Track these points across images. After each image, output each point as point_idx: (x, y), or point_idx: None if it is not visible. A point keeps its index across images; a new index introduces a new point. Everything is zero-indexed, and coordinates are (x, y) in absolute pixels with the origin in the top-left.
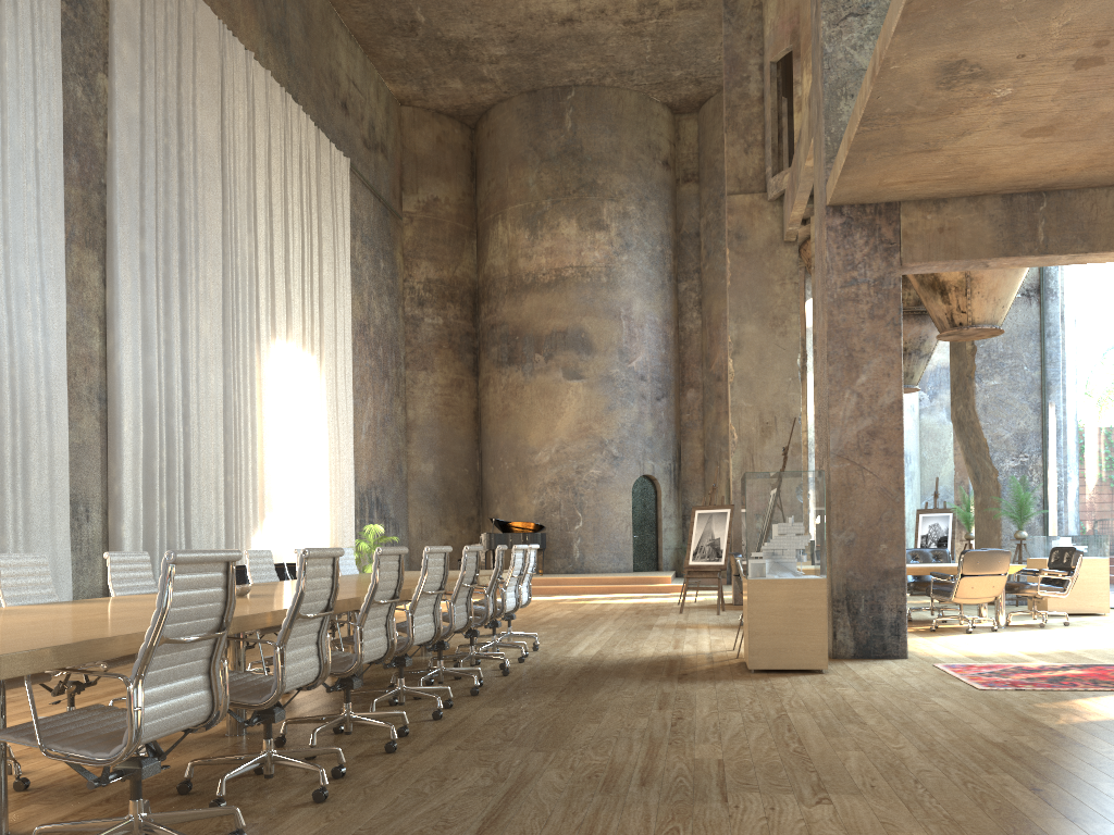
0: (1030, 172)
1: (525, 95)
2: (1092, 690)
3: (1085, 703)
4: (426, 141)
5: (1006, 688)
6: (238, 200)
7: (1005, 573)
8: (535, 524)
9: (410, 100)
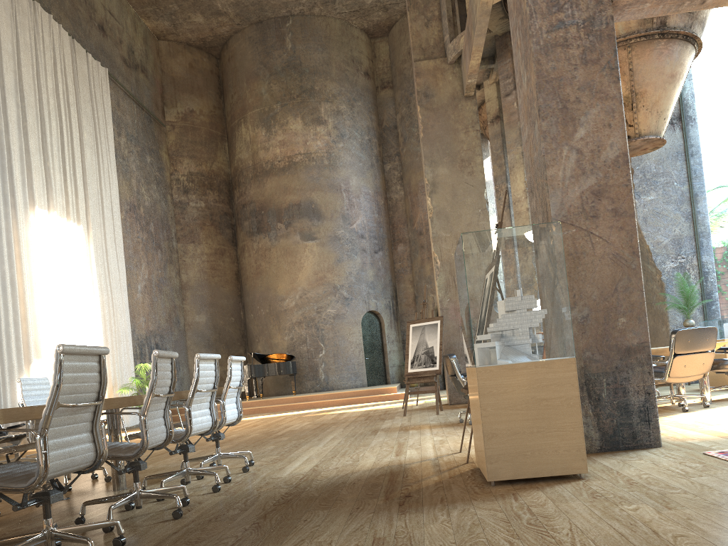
0: None
1: (254, 25)
2: None
3: None
4: (181, 67)
5: None
6: None
7: (713, 350)
8: (286, 355)
9: (165, 35)
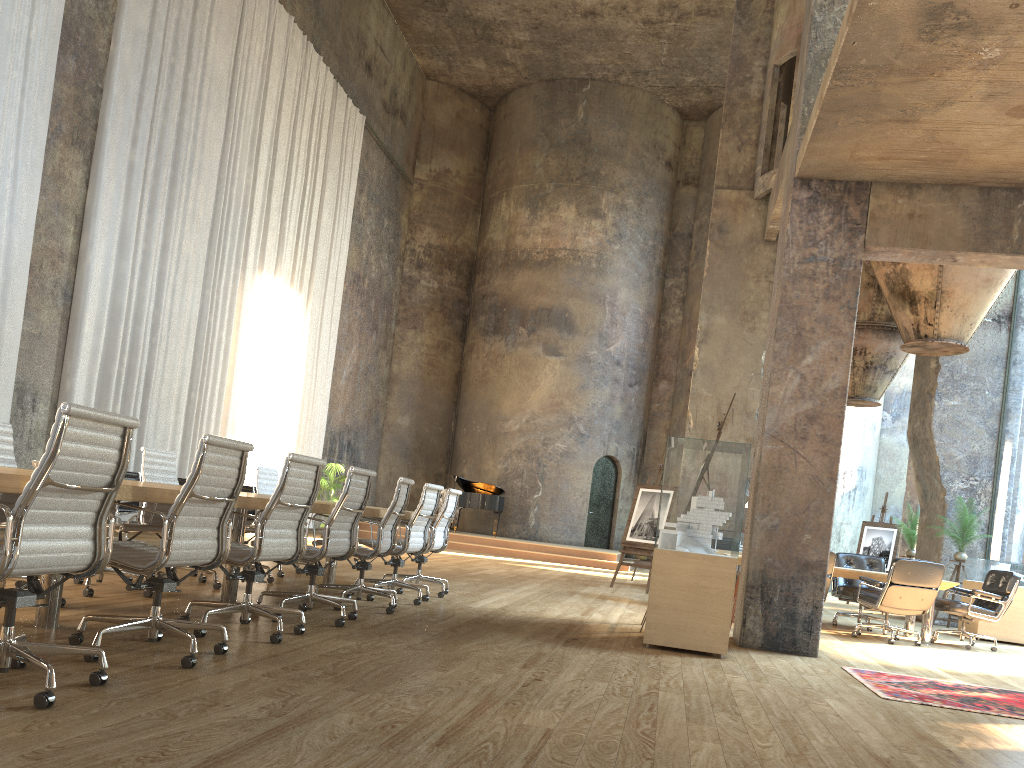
0: (1012, 162)
1: (544, 83)
2: (1006, 717)
3: (995, 729)
4: (446, 116)
5: (912, 701)
6: (242, 132)
7: (936, 588)
8: (495, 487)
9: (436, 75)
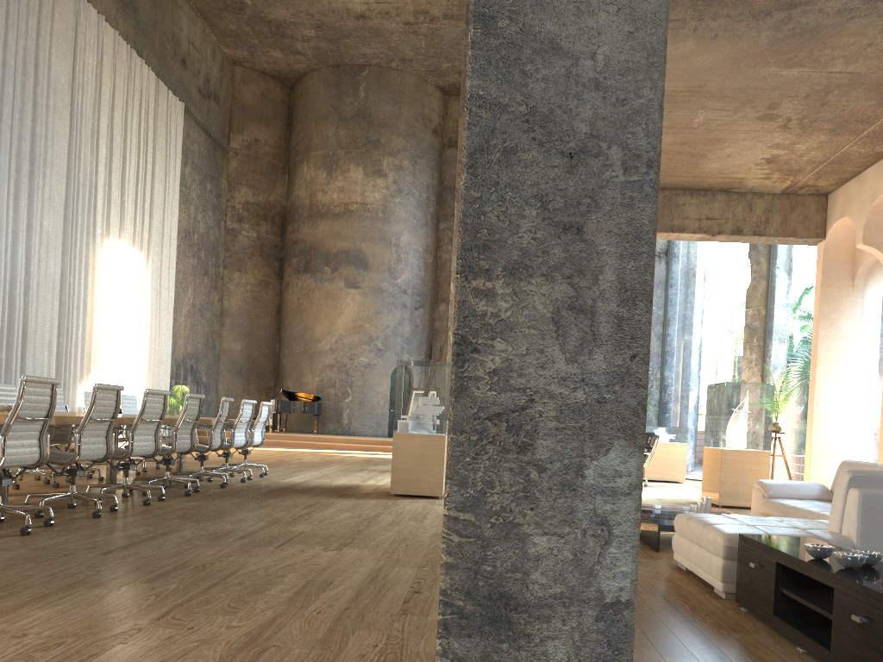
0: None
1: (331, 68)
2: None
3: None
4: (253, 95)
5: None
6: (84, 128)
7: None
8: (313, 395)
9: (241, 62)
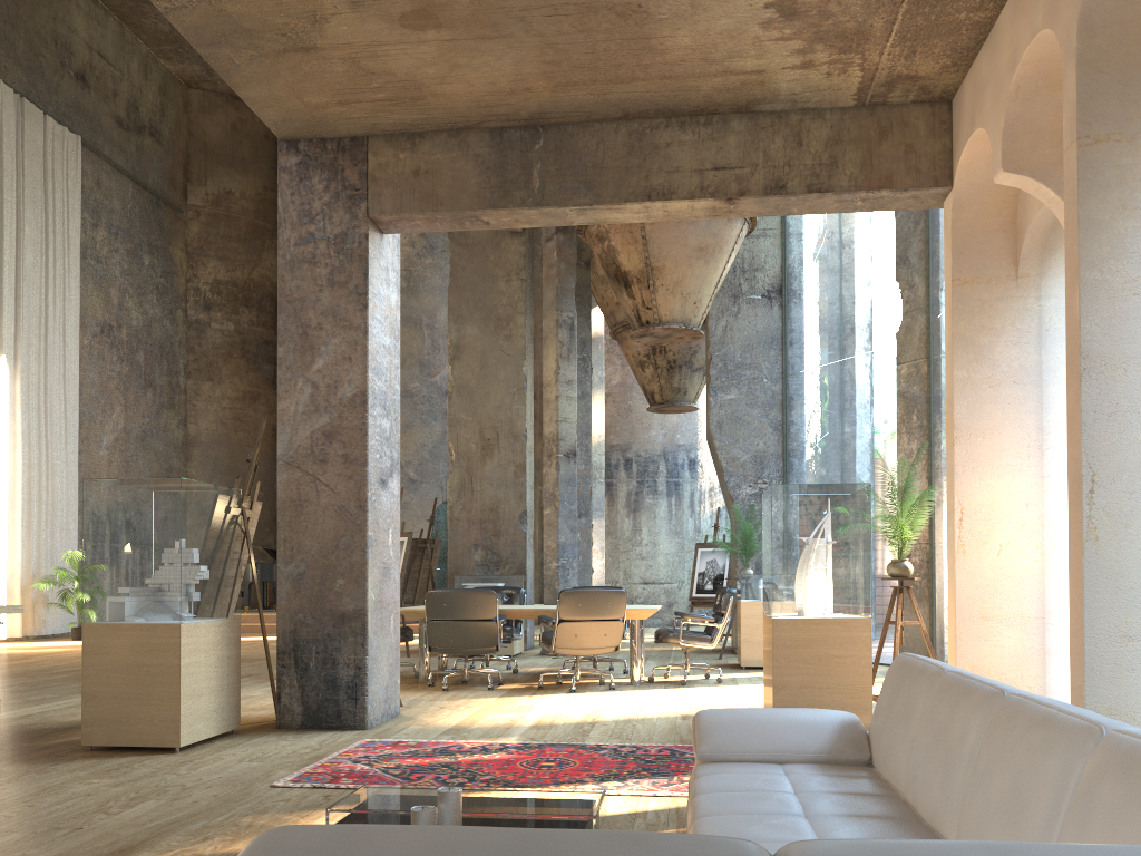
0: (487, 91)
1: None
2: None
3: (321, 816)
4: (219, 129)
5: (304, 785)
6: None
7: (623, 618)
8: None
9: (197, 82)
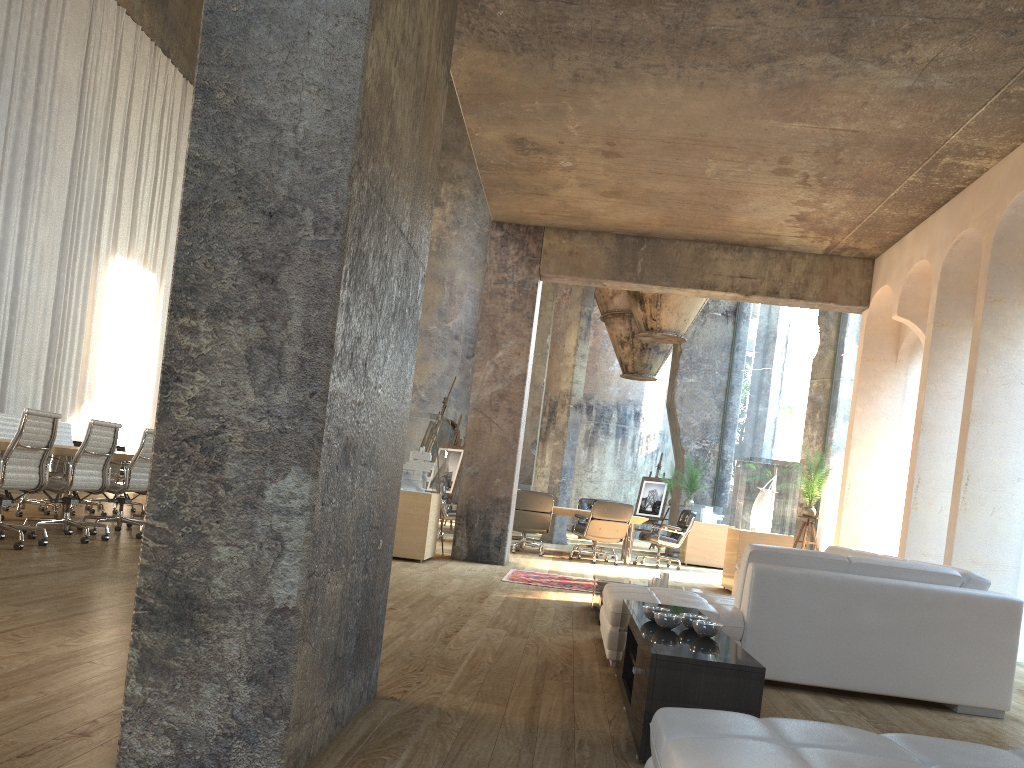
0: (626, 221)
1: None
2: (575, 590)
3: (548, 593)
4: None
5: (519, 582)
6: (93, 132)
7: (628, 522)
8: None
9: None
